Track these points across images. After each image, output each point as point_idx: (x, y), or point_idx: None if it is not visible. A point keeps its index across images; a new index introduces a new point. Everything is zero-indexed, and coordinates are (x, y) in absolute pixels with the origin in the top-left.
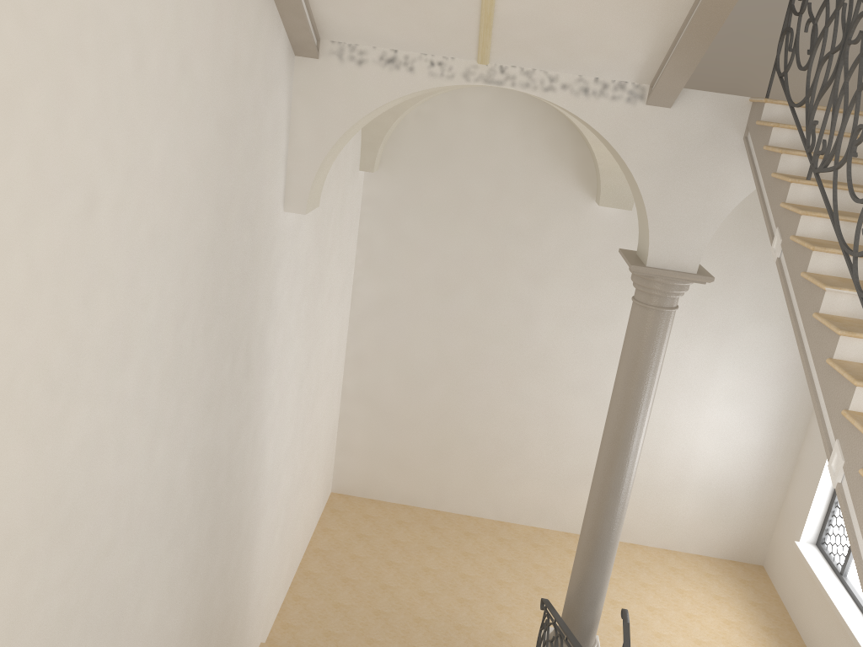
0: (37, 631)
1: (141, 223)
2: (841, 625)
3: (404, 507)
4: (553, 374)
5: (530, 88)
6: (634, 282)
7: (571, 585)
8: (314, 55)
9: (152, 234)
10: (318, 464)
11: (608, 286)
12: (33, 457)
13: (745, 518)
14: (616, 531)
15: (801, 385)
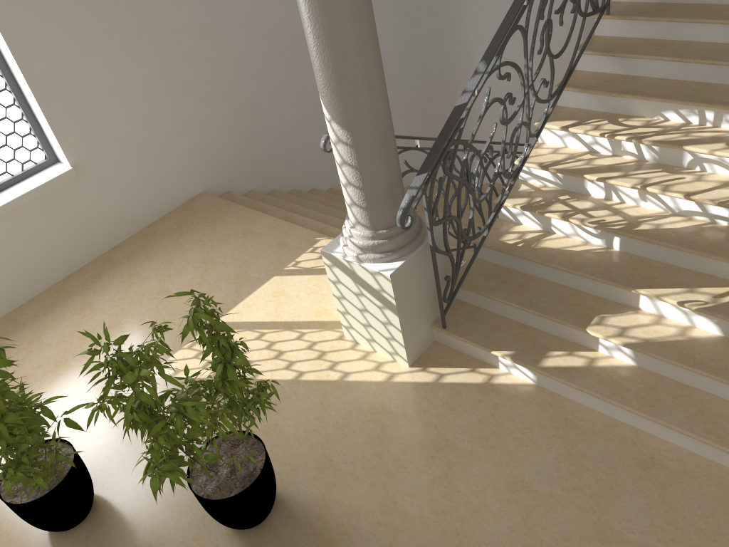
0: (305, 90)
1: None
2: None
3: None
4: None
5: None
6: None
7: None
8: None
9: None
10: (555, 84)
11: None
12: (288, 15)
13: None
14: None
15: None
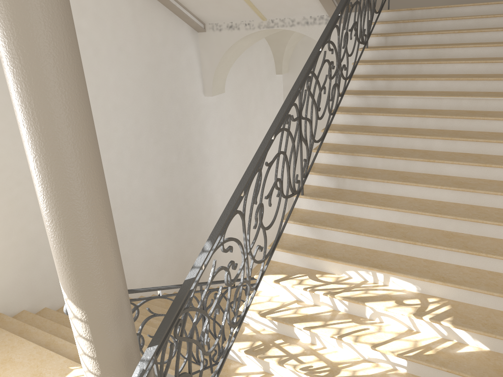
0: None
1: (107, 103)
2: None
3: None
4: None
5: (284, 26)
6: None
7: None
8: (203, 30)
9: (115, 106)
10: (270, 214)
11: None
12: None
13: None
14: None
15: None
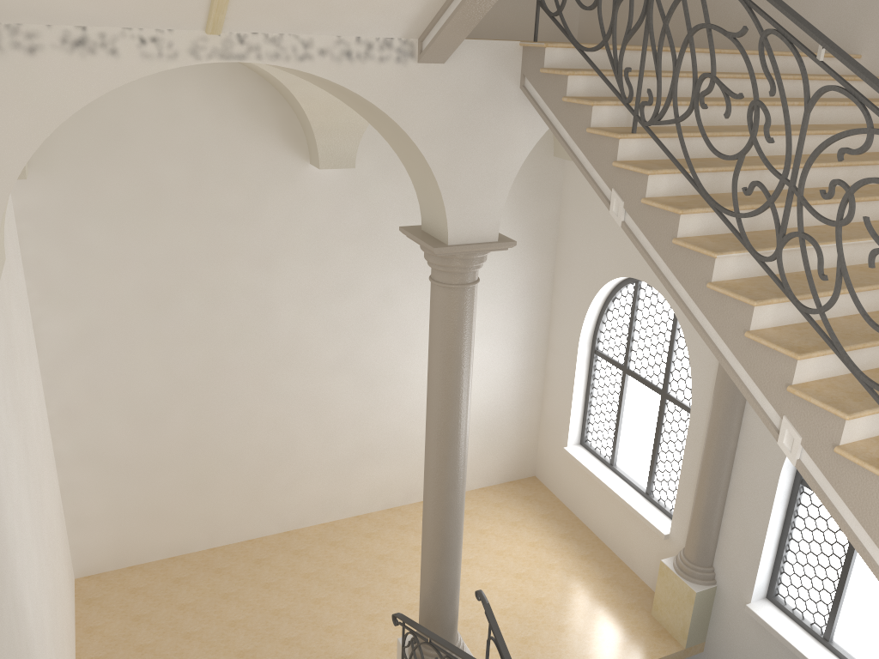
0: None
1: None
2: (629, 511)
3: (174, 560)
4: (307, 361)
5: (281, 58)
6: (431, 263)
7: (426, 591)
8: None
9: None
10: (61, 561)
11: (343, 253)
12: None
13: (513, 439)
14: (461, 522)
15: (537, 303)
